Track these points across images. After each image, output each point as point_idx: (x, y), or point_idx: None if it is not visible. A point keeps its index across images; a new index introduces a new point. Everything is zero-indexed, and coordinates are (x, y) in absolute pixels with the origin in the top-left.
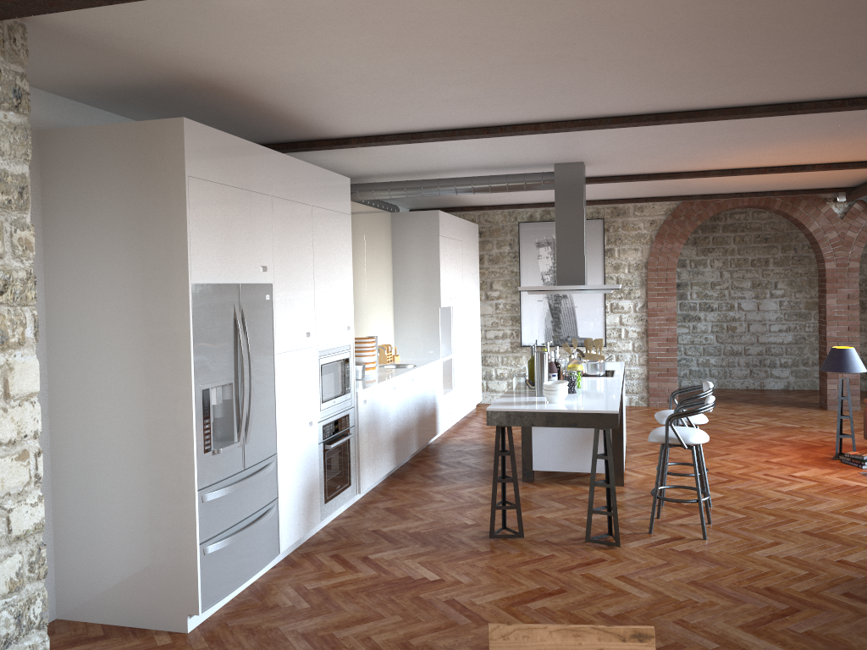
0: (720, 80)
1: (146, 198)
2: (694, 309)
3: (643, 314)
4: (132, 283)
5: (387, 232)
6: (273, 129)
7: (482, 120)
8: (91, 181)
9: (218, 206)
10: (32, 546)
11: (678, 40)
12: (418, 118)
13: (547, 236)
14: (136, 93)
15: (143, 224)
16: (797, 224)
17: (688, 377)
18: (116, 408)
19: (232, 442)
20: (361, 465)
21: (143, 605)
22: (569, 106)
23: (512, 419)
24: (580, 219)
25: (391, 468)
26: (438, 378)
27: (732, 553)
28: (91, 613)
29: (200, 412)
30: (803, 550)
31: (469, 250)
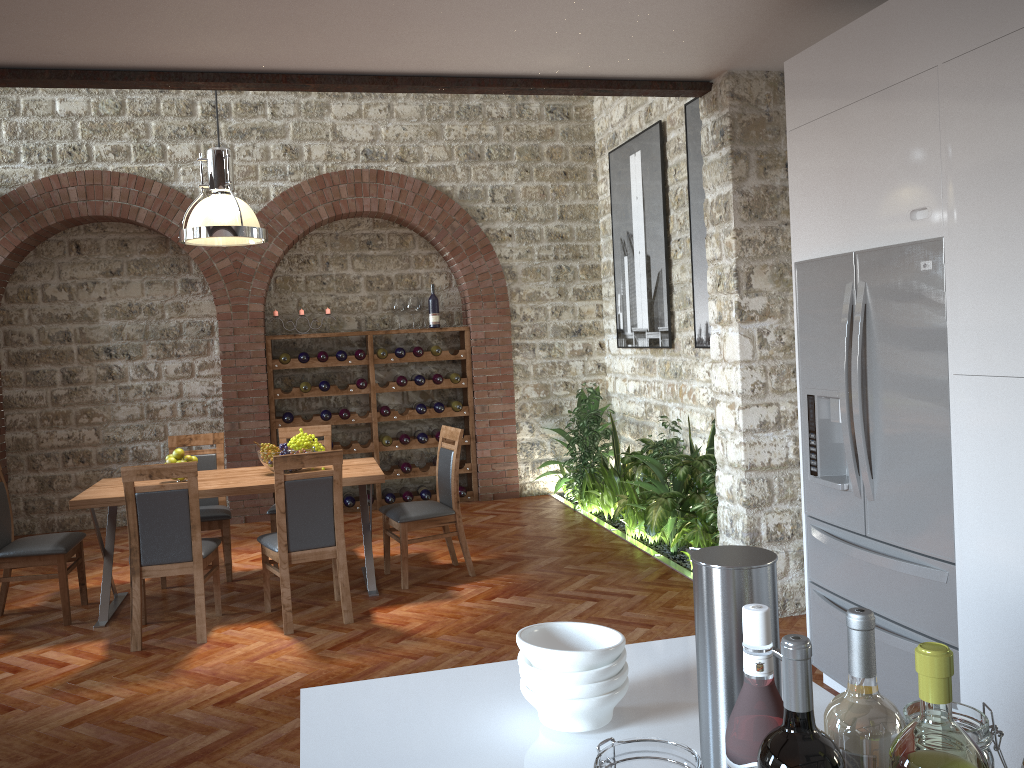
0: None
1: None
2: None
3: None
4: None
5: None
6: None
7: None
8: None
9: (827, 147)
10: (739, 477)
11: None
12: None
13: None
14: None
15: None
16: None
17: None
18: None
19: (844, 482)
20: None
21: None
22: None
23: None
24: None
25: None
26: None
27: None
28: None
29: (805, 421)
30: None
31: None
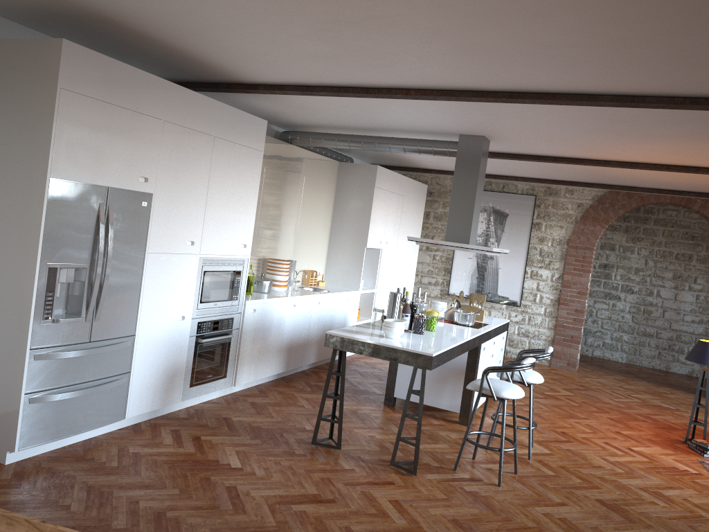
0: (547, 62)
1: (28, 102)
2: (616, 289)
3: (558, 284)
4: (10, 171)
5: (332, 177)
6: (189, 67)
7: (358, 80)
8: None
9: (94, 118)
10: None
11: (470, 10)
12: (302, 72)
13: (485, 204)
14: (51, 18)
15: (24, 124)
16: None
17: (601, 348)
18: None
19: (78, 316)
20: (241, 362)
21: None
22: (424, 74)
23: (345, 345)
24: (473, 186)
25: (279, 371)
26: (352, 306)
27: (513, 504)
28: None
29: (43, 285)
30: (583, 516)
31: (412, 205)
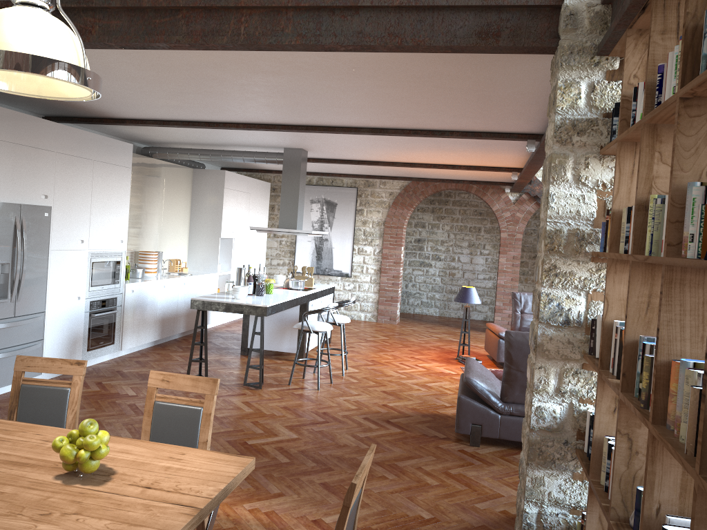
0: (320, 112)
1: None
2: (428, 258)
3: (379, 257)
4: None
5: (188, 182)
6: (70, 109)
7: (202, 118)
8: None
9: (8, 156)
10: None
11: (264, 91)
12: (159, 113)
13: (318, 196)
14: None
15: None
16: (488, 205)
17: (420, 306)
18: None
19: (6, 298)
20: (125, 332)
21: None
22: (247, 116)
23: (206, 306)
24: (297, 186)
25: (155, 339)
26: (212, 286)
27: (325, 397)
28: None
29: None
30: (370, 399)
31: (258, 200)
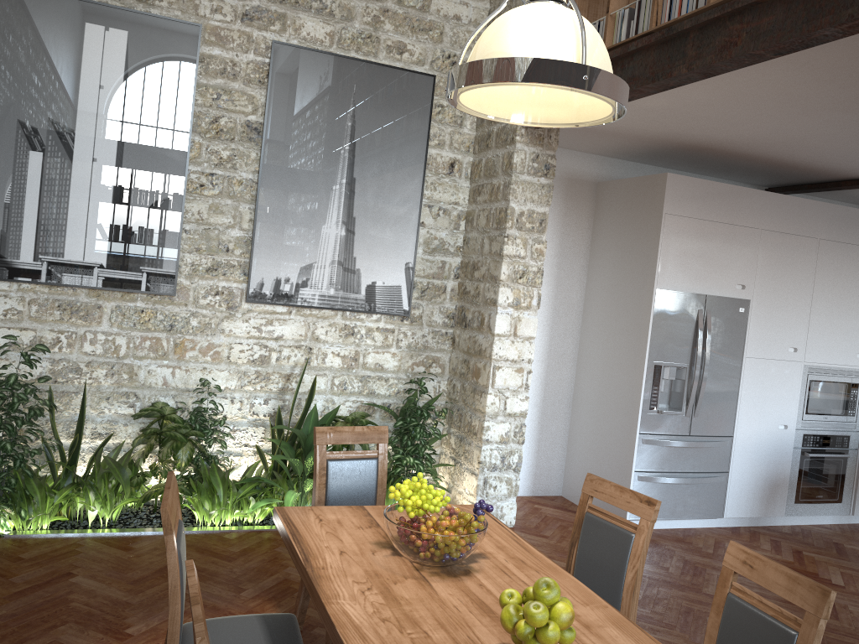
0: None
1: (640, 228)
2: None
3: None
4: (625, 285)
5: None
6: (790, 173)
7: None
8: (616, 215)
9: (693, 235)
10: (517, 423)
11: None
12: None
13: None
14: (659, 154)
15: (636, 245)
16: None
17: None
18: (606, 367)
19: (678, 410)
20: None
21: (600, 502)
22: None
23: None
24: None
25: None
26: None
27: None
28: (576, 498)
29: (649, 380)
30: None
31: None
